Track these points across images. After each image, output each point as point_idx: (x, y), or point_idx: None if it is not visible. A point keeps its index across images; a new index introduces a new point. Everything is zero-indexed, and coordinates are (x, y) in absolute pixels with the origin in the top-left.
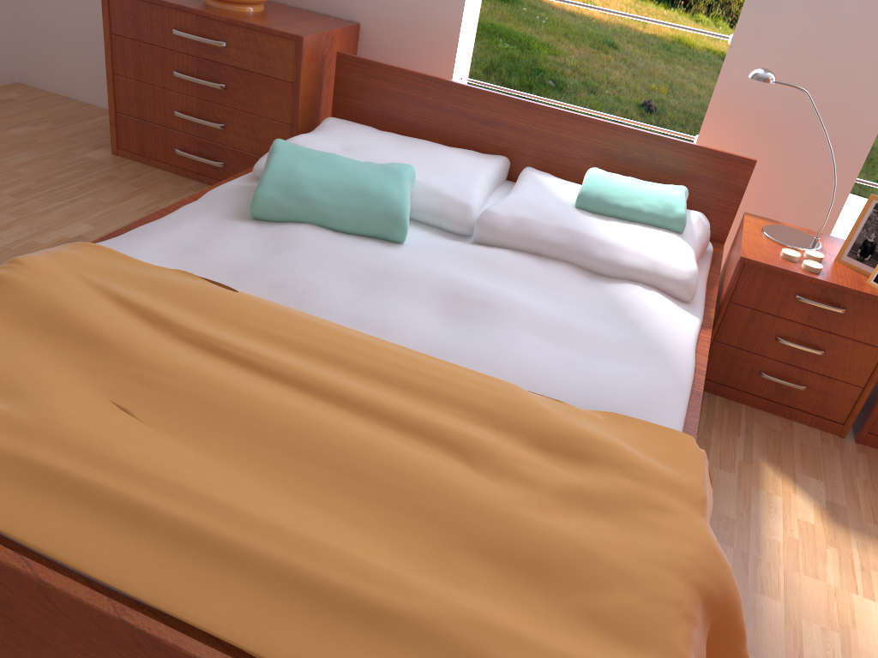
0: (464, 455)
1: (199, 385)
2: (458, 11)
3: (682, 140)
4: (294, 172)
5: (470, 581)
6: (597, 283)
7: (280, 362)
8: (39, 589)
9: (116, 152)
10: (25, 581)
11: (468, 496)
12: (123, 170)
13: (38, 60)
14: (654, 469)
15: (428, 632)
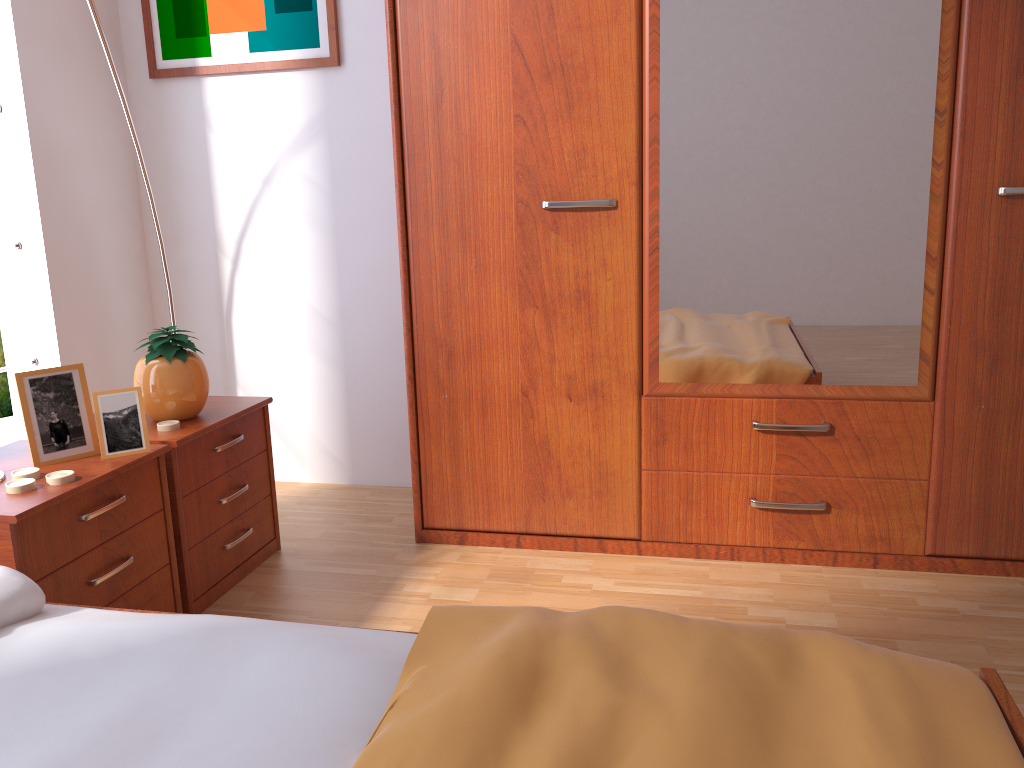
0: None
1: None
2: None
3: None
4: None
5: (817, 760)
6: None
7: None
8: None
9: None
10: None
11: (687, 760)
12: None
13: None
14: (528, 622)
15: None
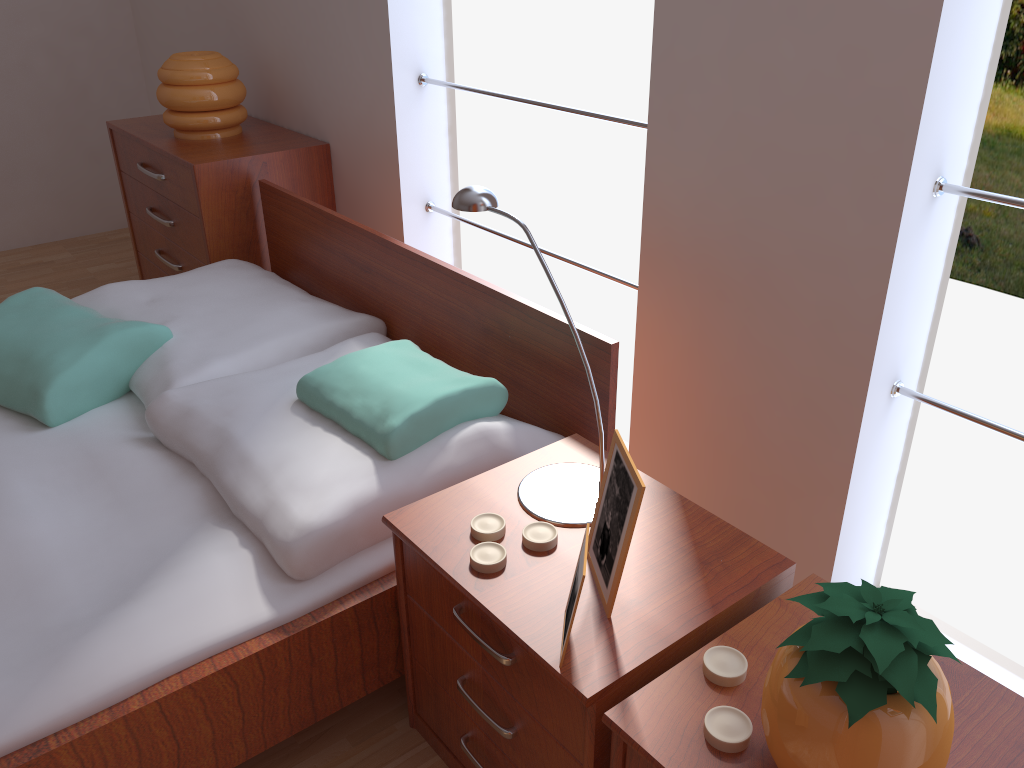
0: None
1: None
2: (392, 120)
3: (529, 303)
4: None
5: None
6: (205, 521)
7: None
8: None
9: None
10: None
11: None
12: None
13: None
14: None
15: None
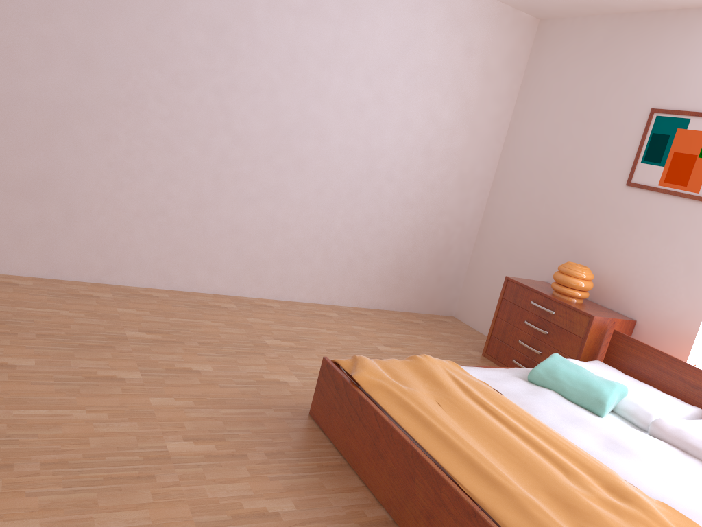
0: (566, 472)
1: (469, 408)
2: (696, 324)
3: None
4: (555, 366)
5: (538, 496)
6: None
7: (505, 416)
8: (390, 430)
9: (483, 354)
10: (387, 426)
11: (556, 479)
12: (483, 362)
13: (466, 307)
14: (664, 520)
15: (509, 493)
